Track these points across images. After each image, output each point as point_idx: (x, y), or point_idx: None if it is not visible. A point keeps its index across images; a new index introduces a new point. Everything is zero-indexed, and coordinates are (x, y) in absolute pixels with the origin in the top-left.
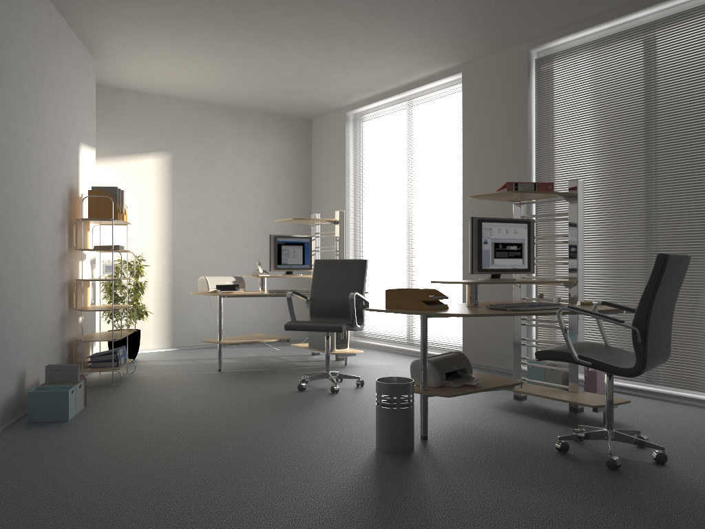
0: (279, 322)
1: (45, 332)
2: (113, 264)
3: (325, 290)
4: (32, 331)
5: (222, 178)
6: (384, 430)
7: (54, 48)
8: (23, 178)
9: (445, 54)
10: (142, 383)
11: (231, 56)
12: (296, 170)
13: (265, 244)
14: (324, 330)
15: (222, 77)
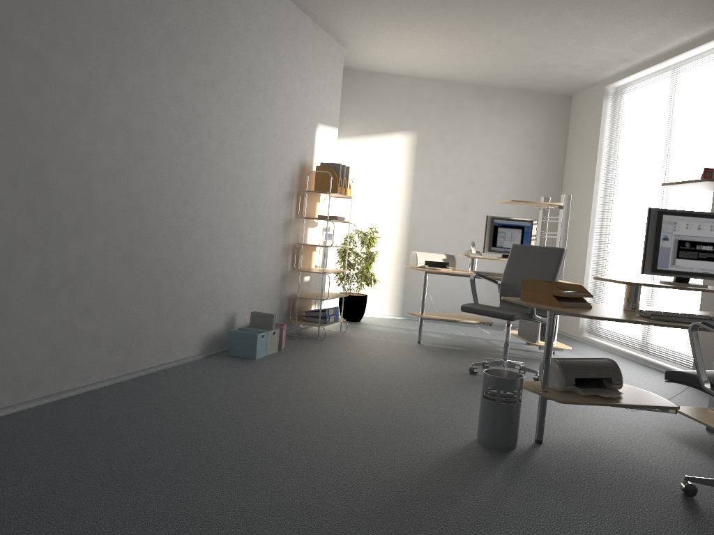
0: None
1: (261, 284)
2: (327, 233)
3: (516, 276)
4: (246, 282)
5: (464, 157)
6: (482, 421)
7: (291, 41)
8: (245, 154)
9: (702, 12)
10: (342, 341)
11: (460, 34)
12: (548, 150)
13: None
14: (496, 317)
15: (460, 56)
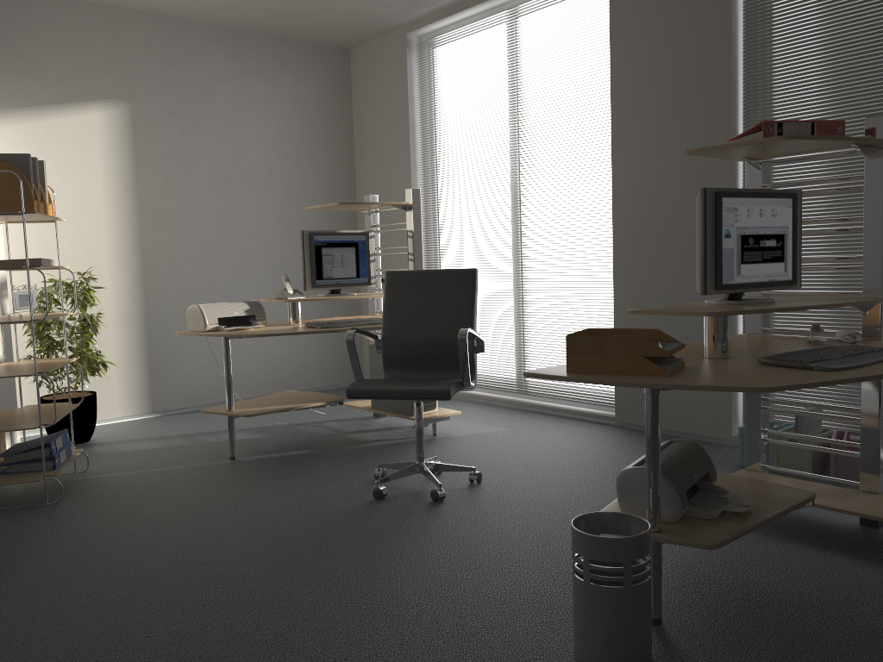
0: (315, 363)
1: None
2: (30, 294)
3: (407, 323)
4: None
5: (214, 143)
6: (598, 629)
7: None
8: None
9: None
10: (101, 495)
11: None
12: (330, 129)
13: (288, 245)
14: (418, 398)
15: None
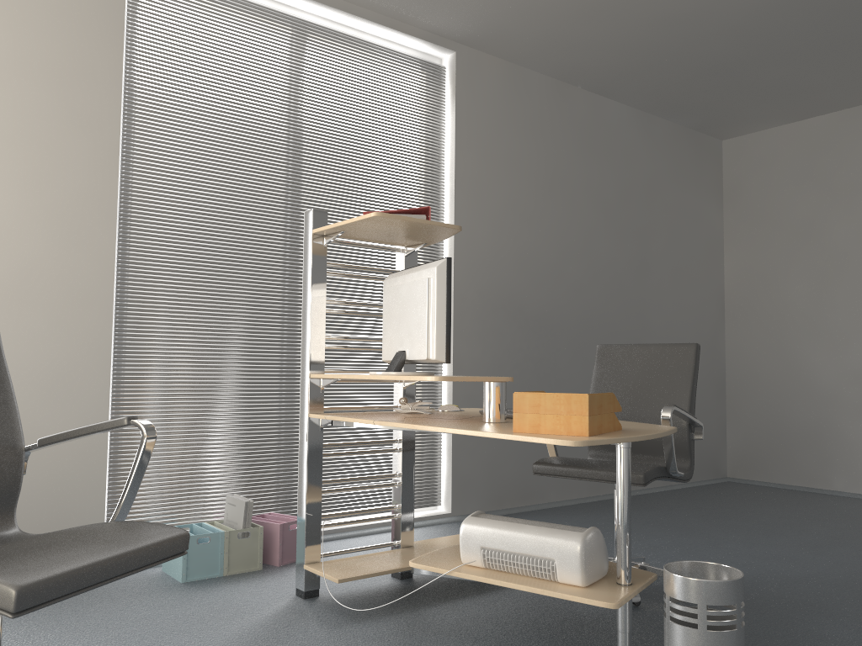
0: None
1: None
2: None
3: None
4: None
5: None
6: None
7: None
8: None
9: None
10: None
11: None
12: None
13: None
14: (146, 565)
15: None
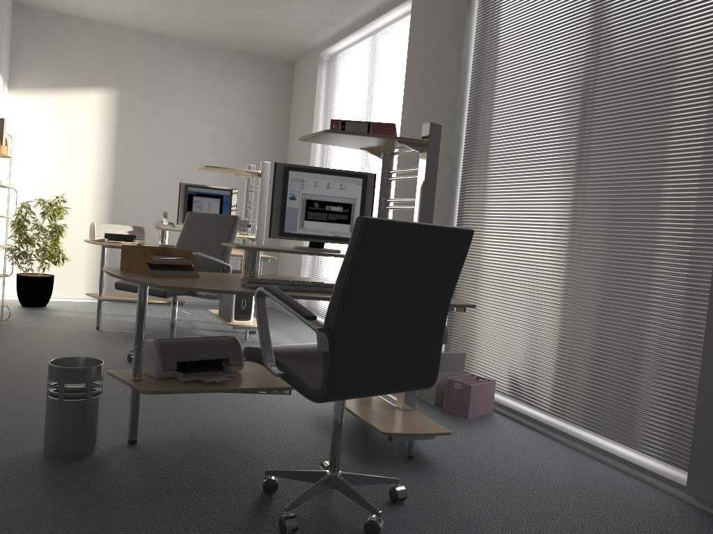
0: None
1: None
2: None
3: (189, 248)
4: None
5: (178, 121)
6: (46, 425)
7: None
8: None
9: None
10: None
11: None
12: (270, 118)
13: None
14: (150, 294)
15: (153, 1)
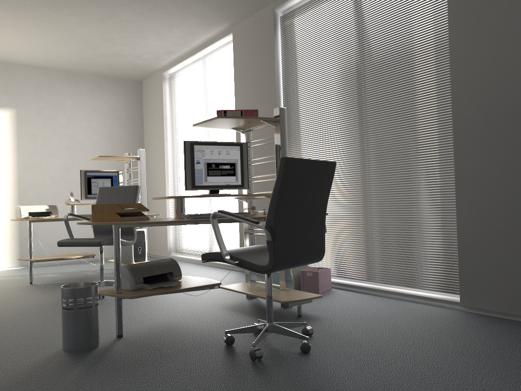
0: None
1: None
2: None
3: None
4: None
5: (62, 128)
6: (64, 331)
7: None
8: None
9: (211, 16)
10: None
11: (36, 23)
12: (129, 121)
13: None
14: (88, 245)
15: (42, 43)
